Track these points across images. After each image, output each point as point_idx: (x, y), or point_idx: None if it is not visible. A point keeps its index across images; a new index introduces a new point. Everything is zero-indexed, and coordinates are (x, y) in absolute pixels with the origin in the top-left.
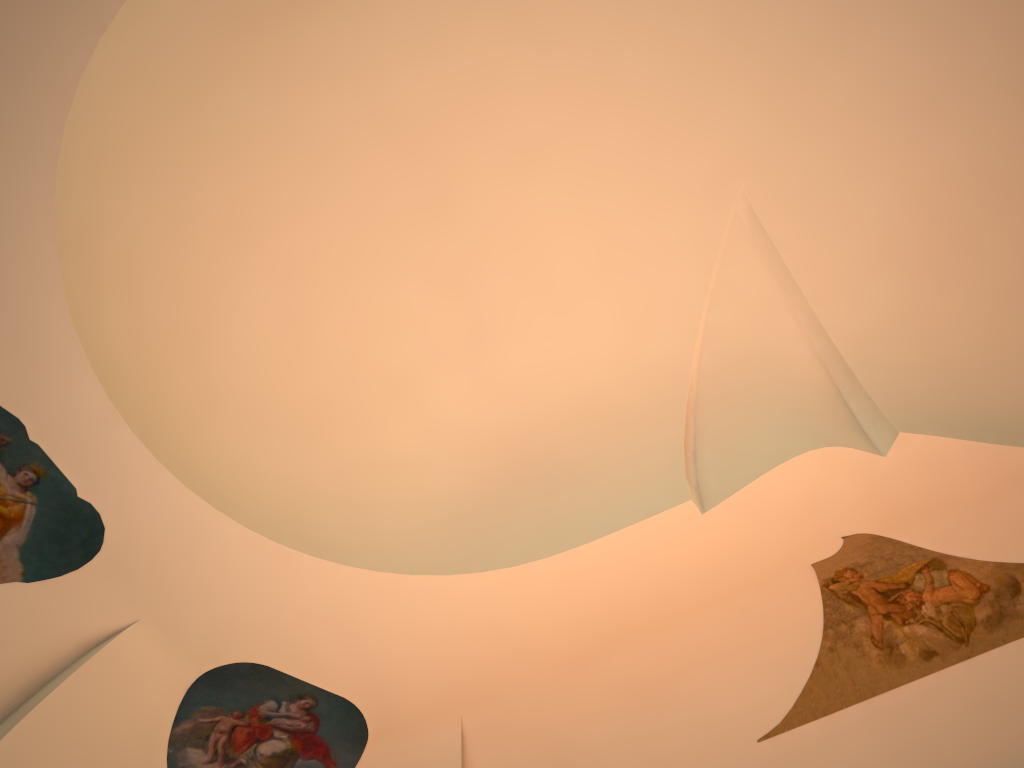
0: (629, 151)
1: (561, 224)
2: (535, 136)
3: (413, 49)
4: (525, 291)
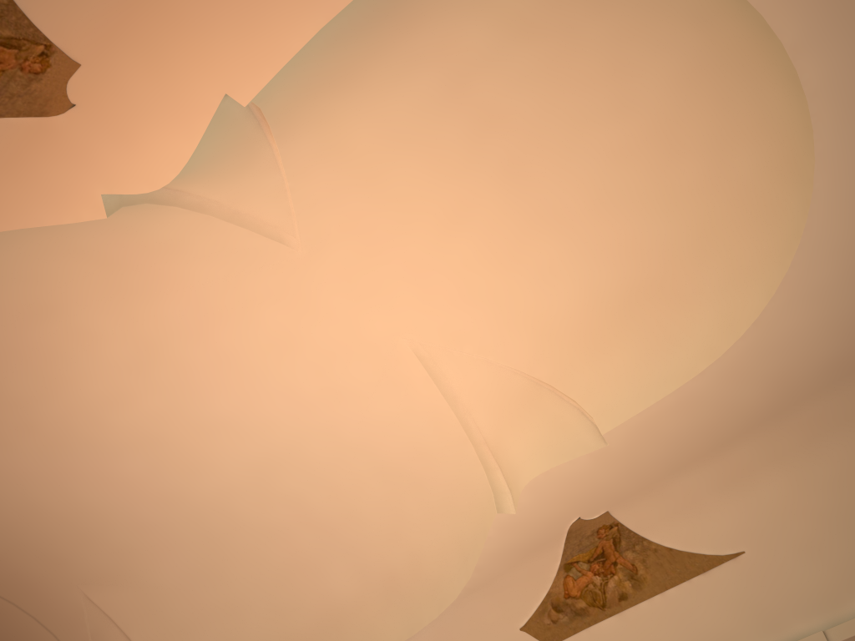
0: (387, 247)
1: (417, 189)
2: (455, 238)
3: (552, 277)
4: (429, 136)
